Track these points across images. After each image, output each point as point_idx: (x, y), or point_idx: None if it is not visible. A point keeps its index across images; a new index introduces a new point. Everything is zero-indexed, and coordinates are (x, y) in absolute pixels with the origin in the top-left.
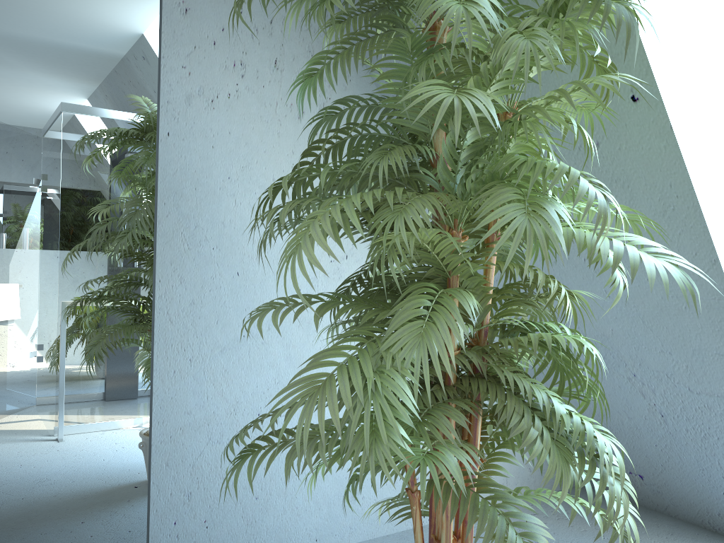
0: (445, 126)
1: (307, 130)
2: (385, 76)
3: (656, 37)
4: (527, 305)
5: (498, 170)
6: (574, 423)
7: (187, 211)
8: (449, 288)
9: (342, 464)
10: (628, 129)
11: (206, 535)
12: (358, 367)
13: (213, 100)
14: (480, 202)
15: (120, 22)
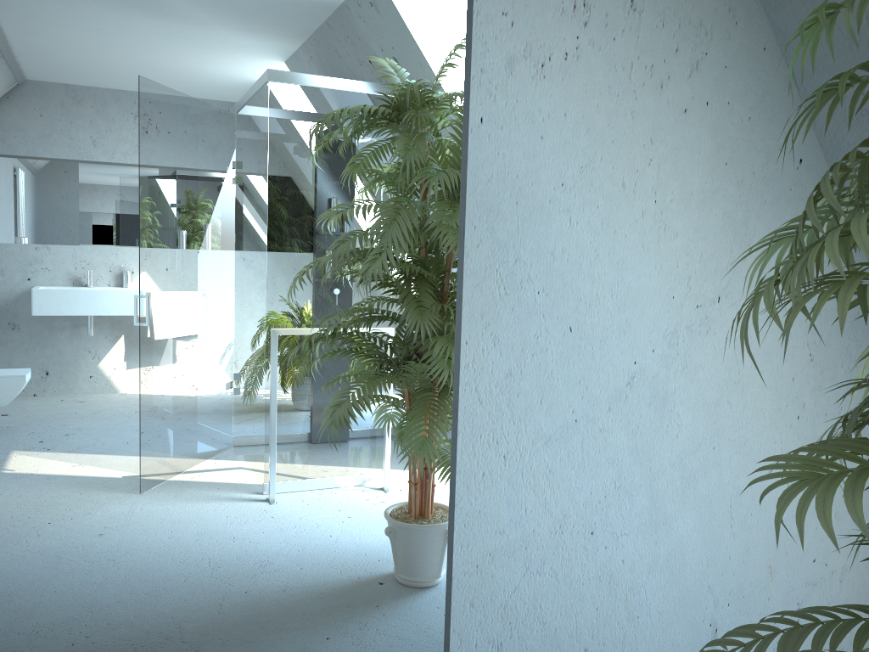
0: None
1: (673, 105)
2: None
3: None
4: None
5: None
6: None
7: (504, 238)
8: None
9: None
10: None
11: None
12: None
13: (543, 63)
14: None
15: None
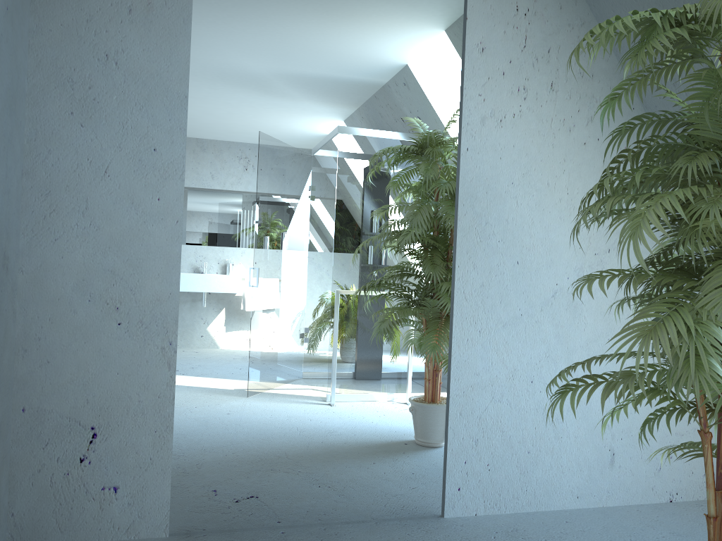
0: None
1: (577, 140)
2: (690, 97)
3: None
4: None
5: None
6: None
7: (479, 211)
8: None
9: (649, 401)
10: None
11: (488, 476)
12: (680, 318)
13: (501, 119)
14: None
15: (434, 64)
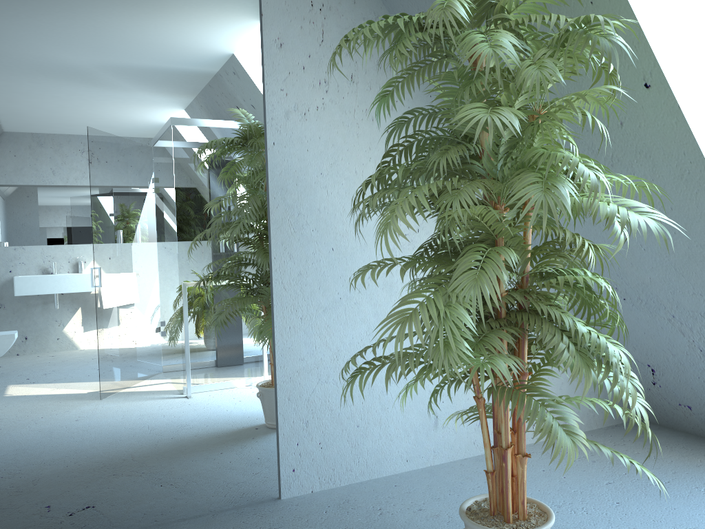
0: (487, 129)
1: (380, 129)
2: (440, 96)
3: (661, 35)
4: (561, 257)
5: (524, 161)
6: (592, 338)
7: (291, 203)
8: (495, 247)
9: (425, 377)
10: (645, 110)
11: (321, 454)
12: (433, 303)
13: (305, 113)
14: (512, 184)
15: (233, 60)
